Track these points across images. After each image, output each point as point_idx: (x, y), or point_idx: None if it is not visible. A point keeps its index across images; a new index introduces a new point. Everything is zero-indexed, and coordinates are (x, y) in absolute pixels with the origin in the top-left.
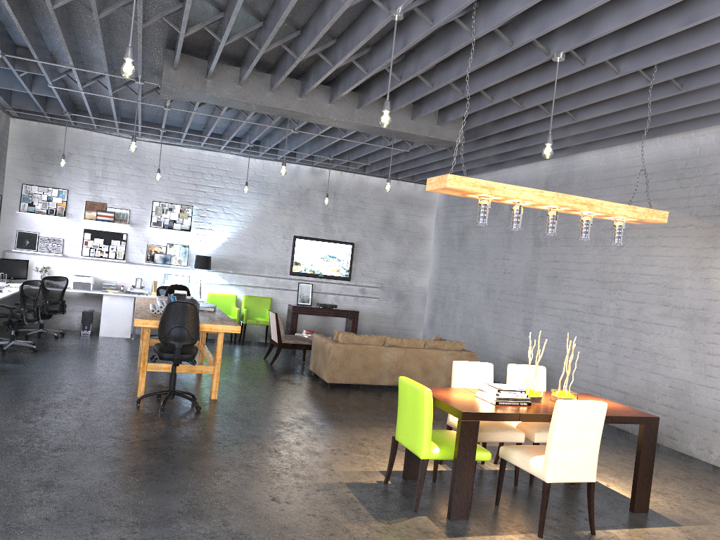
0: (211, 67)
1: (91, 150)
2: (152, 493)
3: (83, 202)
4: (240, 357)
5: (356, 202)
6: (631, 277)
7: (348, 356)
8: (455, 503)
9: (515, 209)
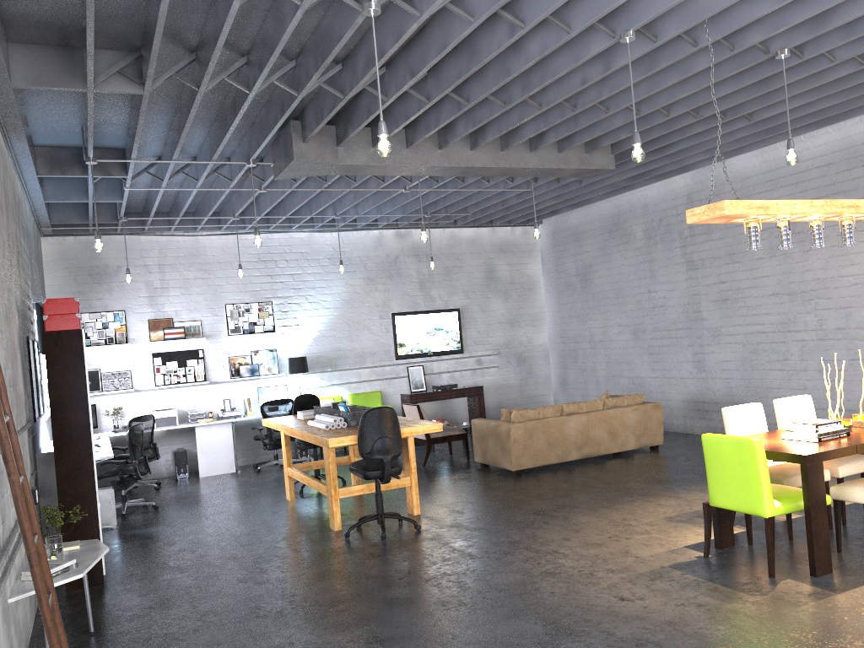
0: (353, 132)
1: (142, 257)
2: (495, 623)
3: (145, 322)
4: None
5: (452, 261)
6: (827, 282)
7: (530, 435)
8: (817, 557)
9: (782, 226)
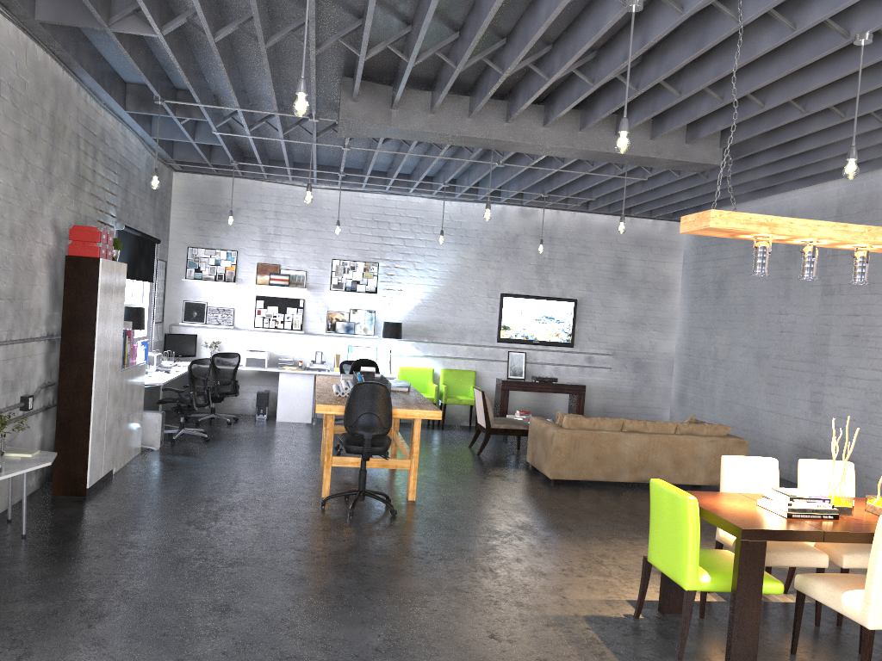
0: (397, 95)
1: (261, 203)
2: (344, 624)
3: (254, 265)
4: (440, 445)
5: (577, 248)
6: None
7: (576, 445)
8: (735, 652)
9: (806, 251)
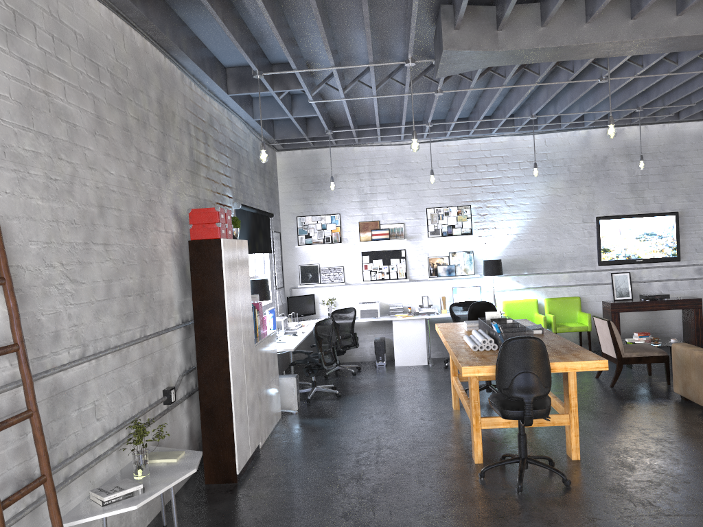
0: (508, 7)
1: (355, 166)
2: None
3: (356, 224)
4: None
5: (671, 160)
6: None
7: None
8: None
9: None
